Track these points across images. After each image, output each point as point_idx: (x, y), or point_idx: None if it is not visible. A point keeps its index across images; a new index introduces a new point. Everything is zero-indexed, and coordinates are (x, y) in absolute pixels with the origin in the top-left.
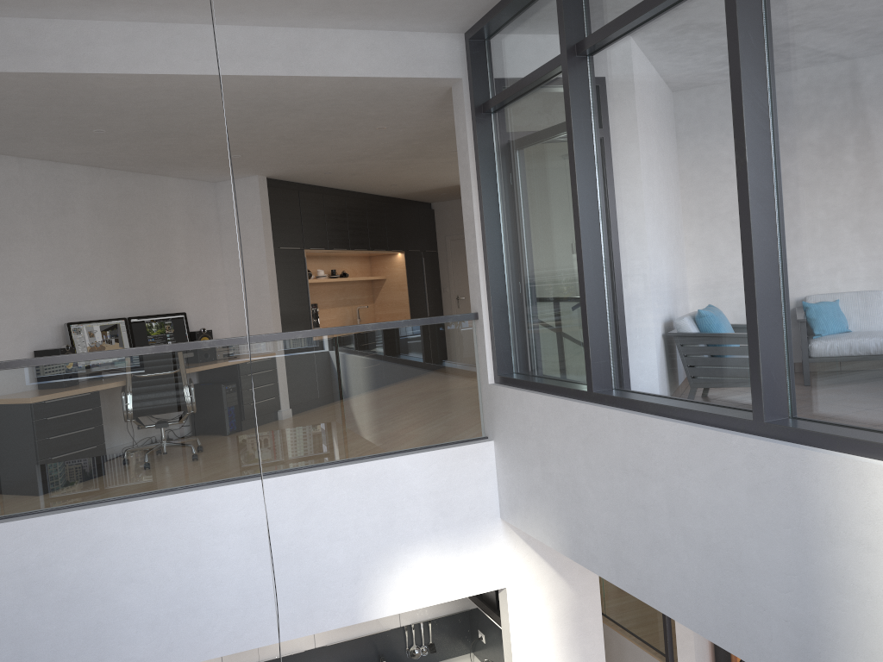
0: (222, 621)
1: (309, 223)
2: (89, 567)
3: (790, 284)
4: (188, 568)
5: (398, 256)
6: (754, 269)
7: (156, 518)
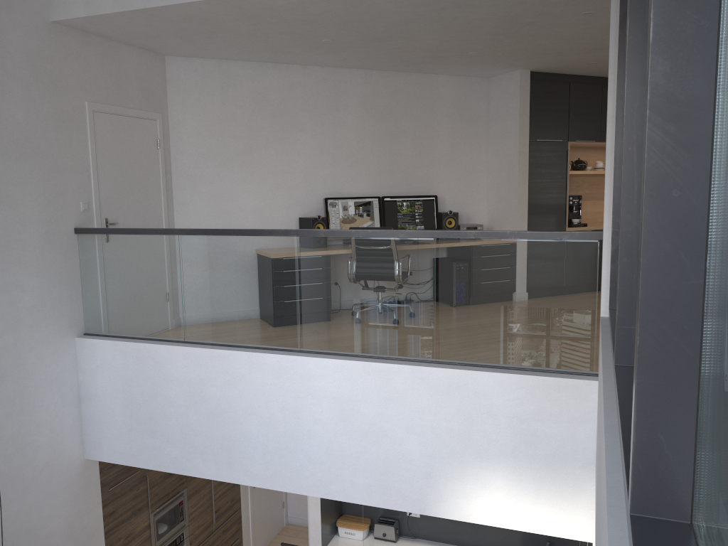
0: (313, 469)
1: (579, 115)
2: (226, 394)
3: (710, 284)
4: (291, 417)
5: None
6: (641, 246)
7: (271, 370)
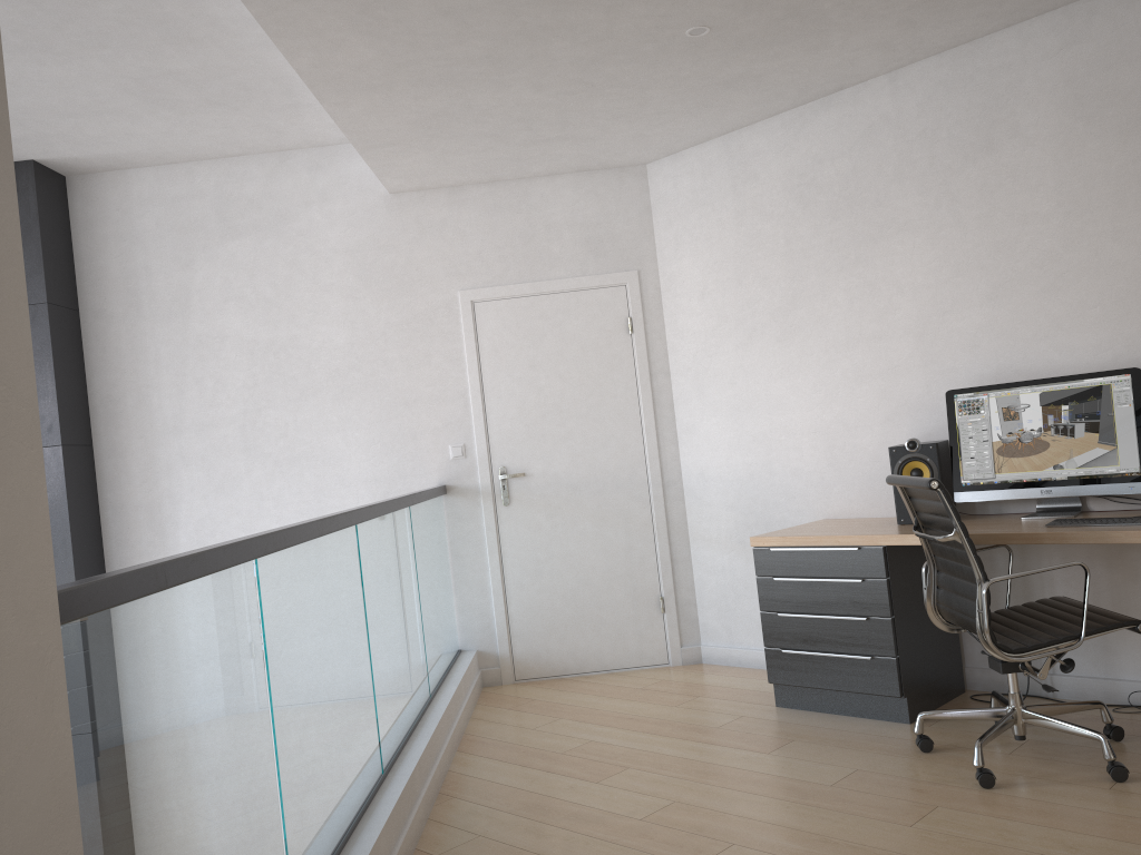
0: None
1: None
2: None
3: None
4: None
5: None
6: None
7: None
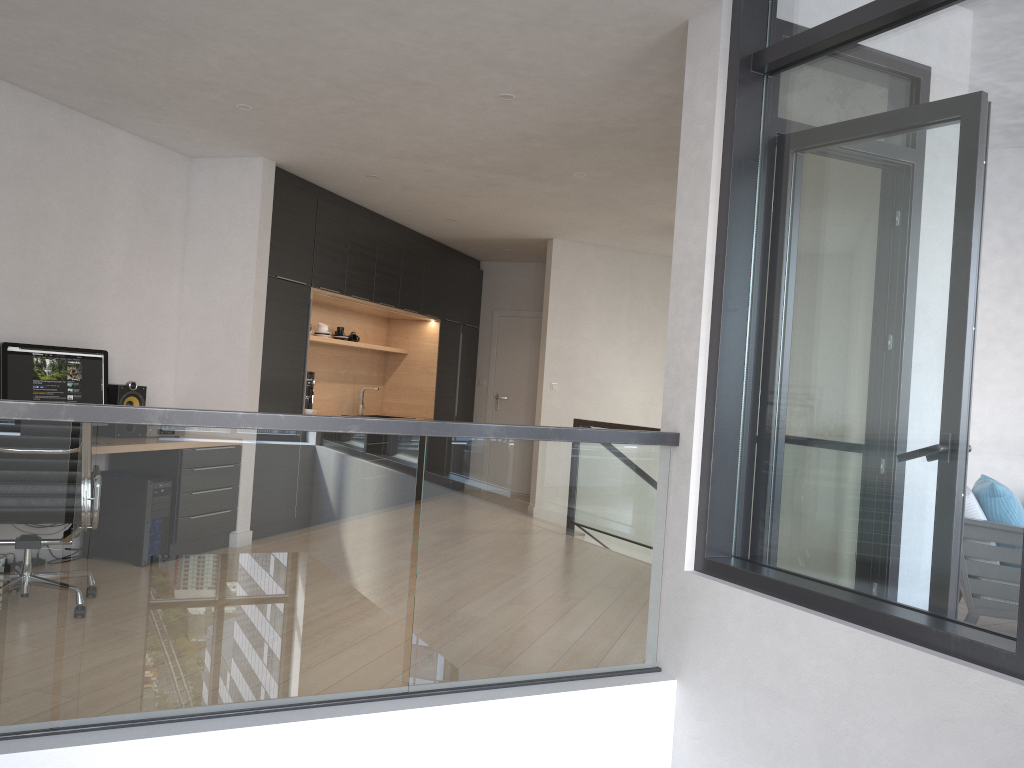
0: None
1: (325, 250)
2: None
3: None
4: None
5: (431, 325)
6: None
7: None
